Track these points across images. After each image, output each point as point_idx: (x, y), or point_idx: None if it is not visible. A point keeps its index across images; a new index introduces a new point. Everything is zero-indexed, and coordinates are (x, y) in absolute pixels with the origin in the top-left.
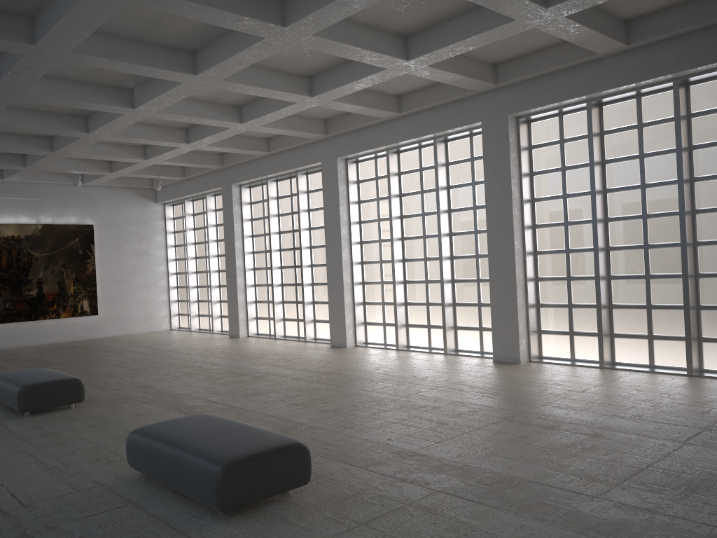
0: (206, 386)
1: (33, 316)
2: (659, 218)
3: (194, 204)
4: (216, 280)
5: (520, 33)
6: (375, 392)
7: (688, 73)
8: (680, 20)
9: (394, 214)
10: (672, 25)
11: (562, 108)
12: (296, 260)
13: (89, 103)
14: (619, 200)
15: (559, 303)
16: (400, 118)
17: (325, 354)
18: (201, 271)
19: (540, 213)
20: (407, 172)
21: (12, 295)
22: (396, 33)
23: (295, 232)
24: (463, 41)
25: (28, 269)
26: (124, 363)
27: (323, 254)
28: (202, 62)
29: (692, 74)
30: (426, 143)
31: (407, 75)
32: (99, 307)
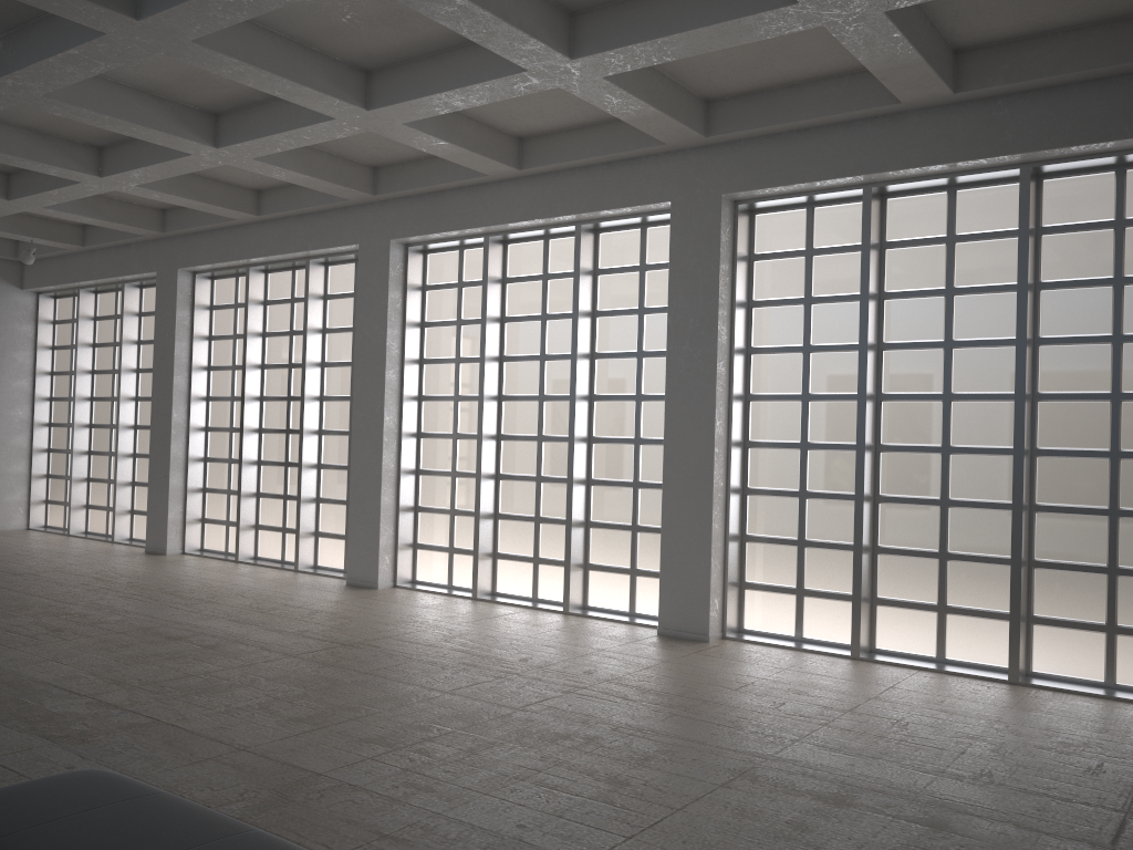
0: (96, 664)
1: None
2: (973, 402)
3: (98, 299)
4: (128, 444)
5: (775, 43)
6: (458, 696)
7: (1050, 157)
8: (1053, 60)
9: (489, 351)
10: (1037, 67)
11: (819, 194)
12: (291, 420)
13: None
14: (904, 365)
15: (781, 537)
16: (518, 179)
17: (339, 601)
18: (100, 424)
19: (760, 374)
20: (520, 280)
21: None
22: (557, 2)
23: (293, 368)
24: (687, 34)
25: None
26: None
27: (344, 413)
28: None
29: (1056, 159)
30: (560, 230)
31: (549, 98)
32: None
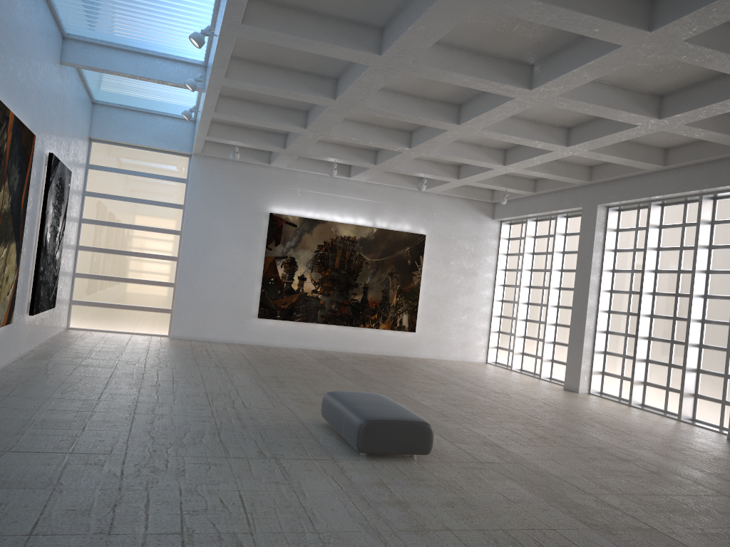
0: (581, 469)
1: (354, 322)
2: None
3: (537, 224)
4: (552, 317)
5: None
6: None
7: None
8: None
9: None
10: None
11: None
12: (677, 311)
13: (481, 79)
14: None
15: None
16: None
17: None
18: (533, 303)
19: None
20: None
21: (338, 297)
22: None
23: (681, 273)
24: None
25: (357, 272)
26: (453, 399)
27: (725, 309)
28: (665, 11)
29: None
30: None
31: None
32: (417, 324)
